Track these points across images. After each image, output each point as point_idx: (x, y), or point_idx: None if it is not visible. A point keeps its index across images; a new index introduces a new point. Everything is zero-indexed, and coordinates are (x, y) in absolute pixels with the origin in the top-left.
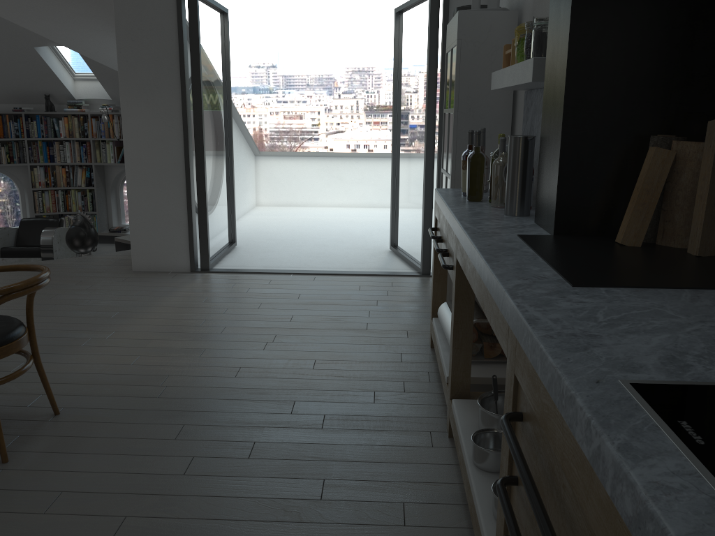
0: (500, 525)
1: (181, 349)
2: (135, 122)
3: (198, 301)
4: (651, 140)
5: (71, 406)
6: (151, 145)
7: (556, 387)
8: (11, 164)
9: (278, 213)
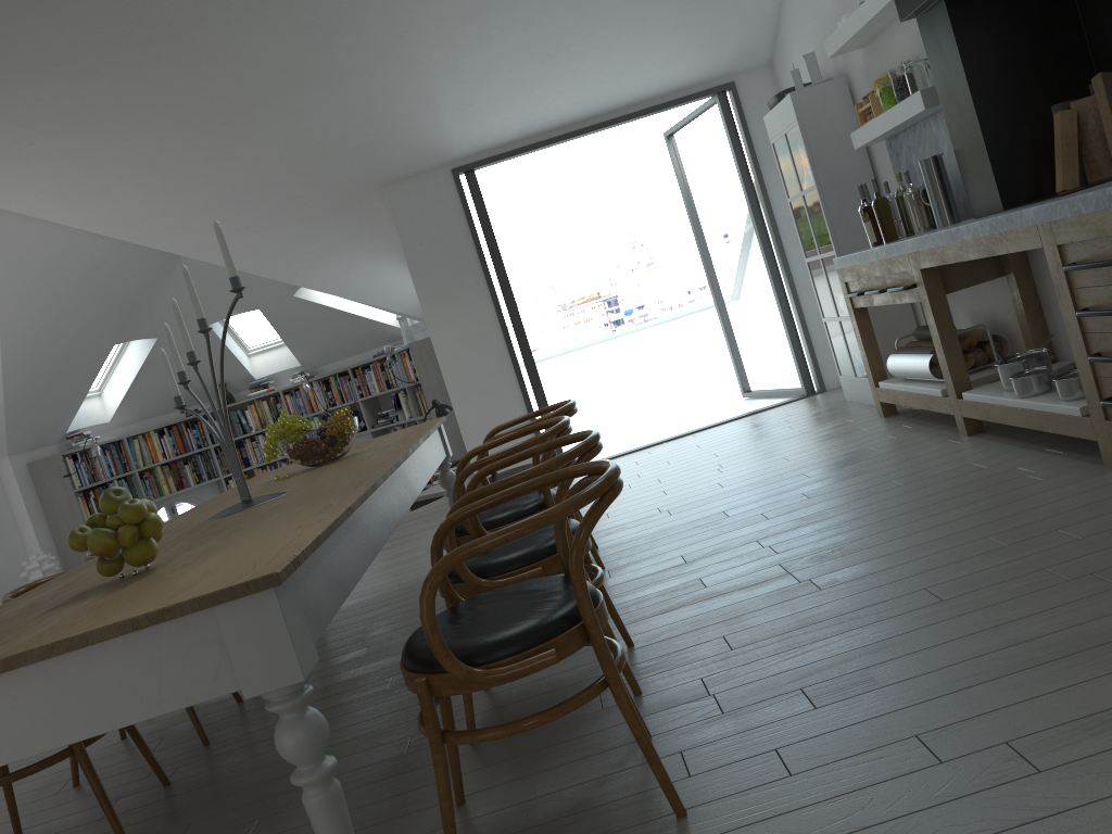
0: (1083, 362)
1: (639, 499)
2: (444, 330)
3: None
4: (1052, 109)
5: (600, 543)
6: (468, 349)
7: (1103, 199)
8: (202, 483)
9: None
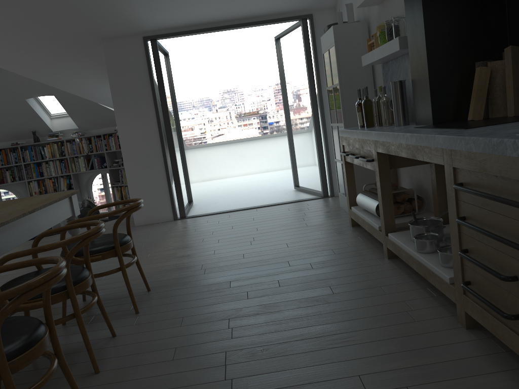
0: (456, 251)
1: (199, 253)
2: (126, 128)
3: (191, 231)
4: (476, 64)
5: (154, 286)
6: (138, 141)
7: (489, 146)
8: (14, 182)
9: (207, 185)
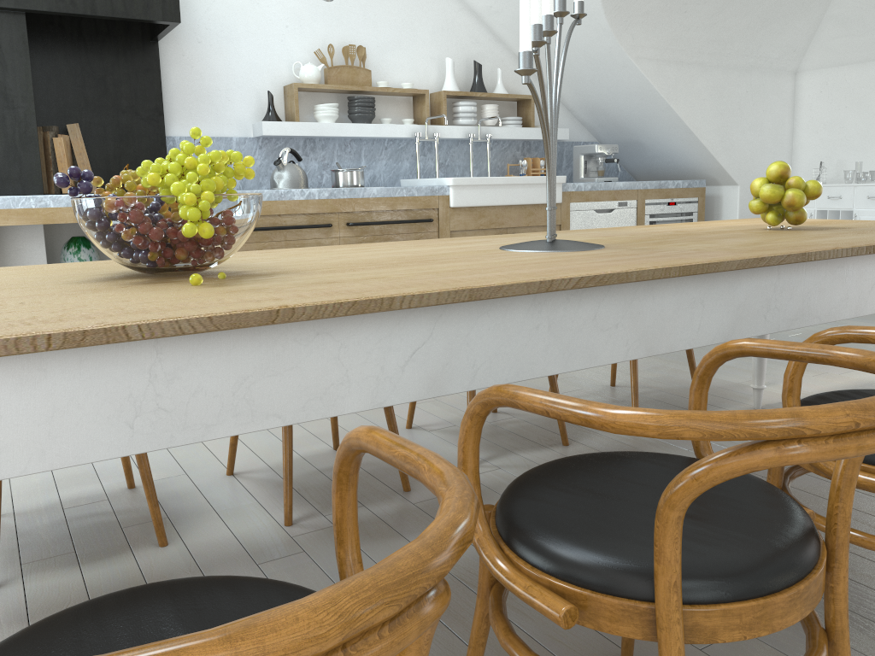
0: None
1: None
2: None
3: None
4: (50, 134)
5: None
6: None
7: (276, 195)
8: None
9: None
